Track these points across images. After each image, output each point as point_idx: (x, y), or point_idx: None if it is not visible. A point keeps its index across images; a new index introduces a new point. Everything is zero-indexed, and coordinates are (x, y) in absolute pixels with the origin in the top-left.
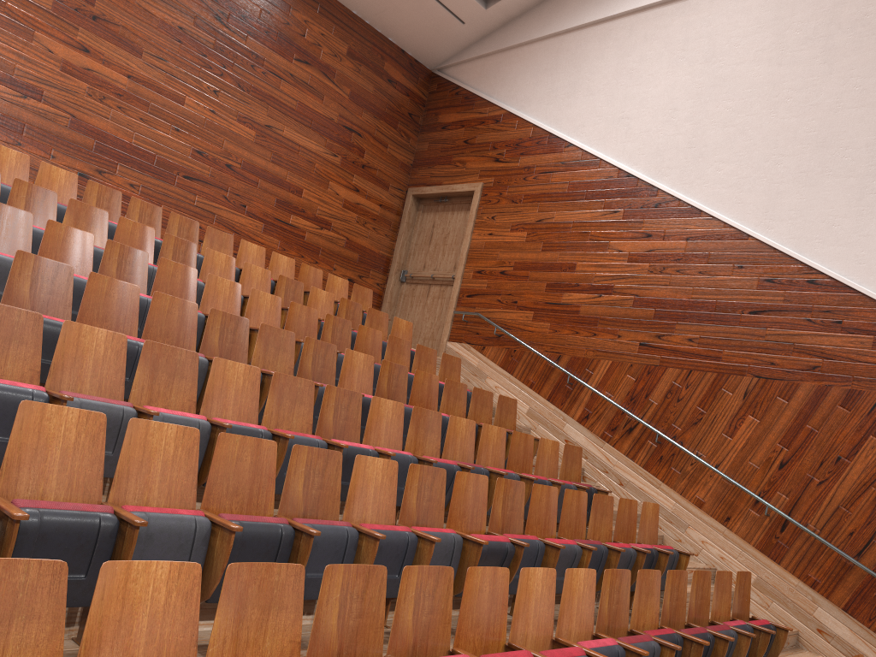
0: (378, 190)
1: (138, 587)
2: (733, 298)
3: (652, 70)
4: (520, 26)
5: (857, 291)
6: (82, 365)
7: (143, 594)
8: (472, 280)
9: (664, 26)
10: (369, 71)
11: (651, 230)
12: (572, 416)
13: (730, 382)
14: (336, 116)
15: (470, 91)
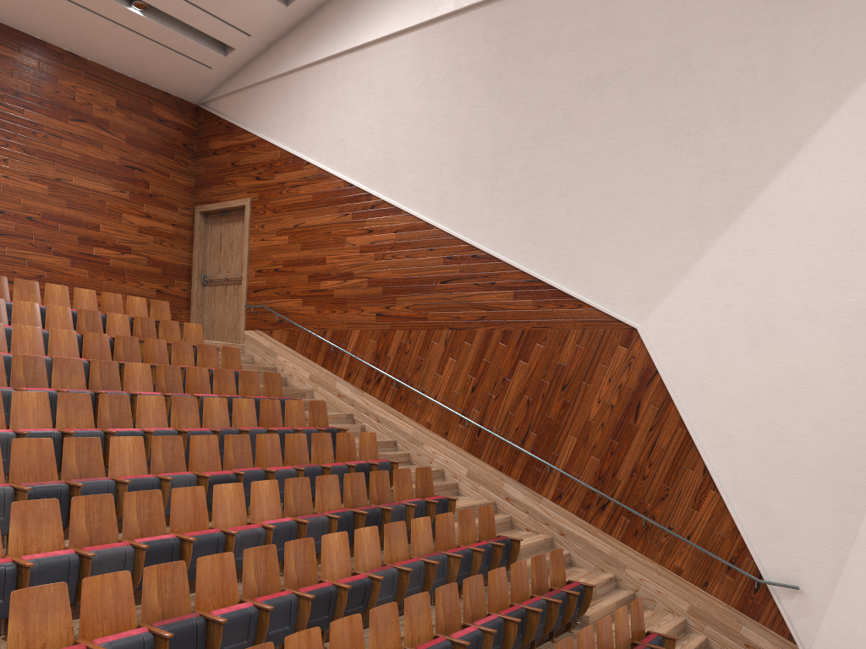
0: (168, 212)
1: None
2: (429, 273)
3: (352, 103)
4: (256, 68)
5: (501, 260)
6: None
7: None
8: (255, 278)
9: (354, 68)
10: (139, 116)
11: (372, 227)
12: (340, 375)
13: (436, 335)
14: (117, 159)
15: (229, 121)
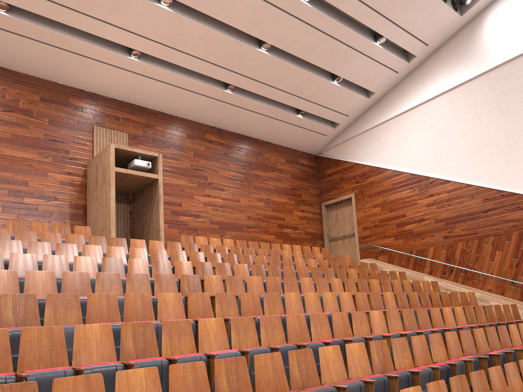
0: (310, 208)
1: (374, 316)
2: (474, 209)
3: (411, 135)
4: (350, 130)
5: (520, 194)
6: (306, 288)
7: (375, 317)
8: (362, 232)
9: (410, 118)
10: (294, 164)
11: (432, 193)
12: (425, 273)
13: (485, 241)
14: (288, 186)
15: (336, 158)
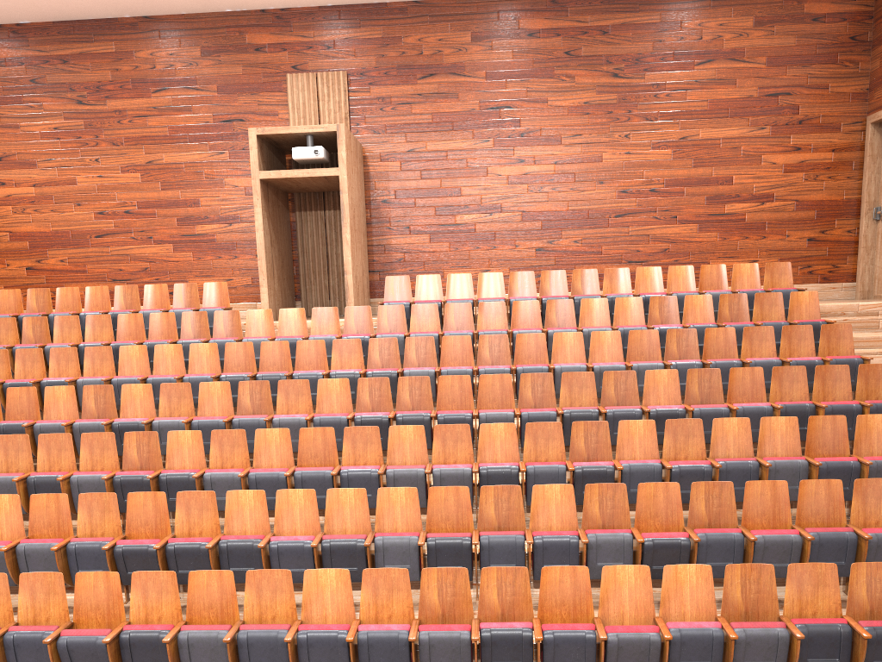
0: (826, 136)
1: (322, 579)
2: None
3: None
4: None
5: None
6: (403, 447)
7: (325, 582)
8: None
9: None
10: (784, 25)
11: None
12: None
13: None
14: (755, 91)
15: None
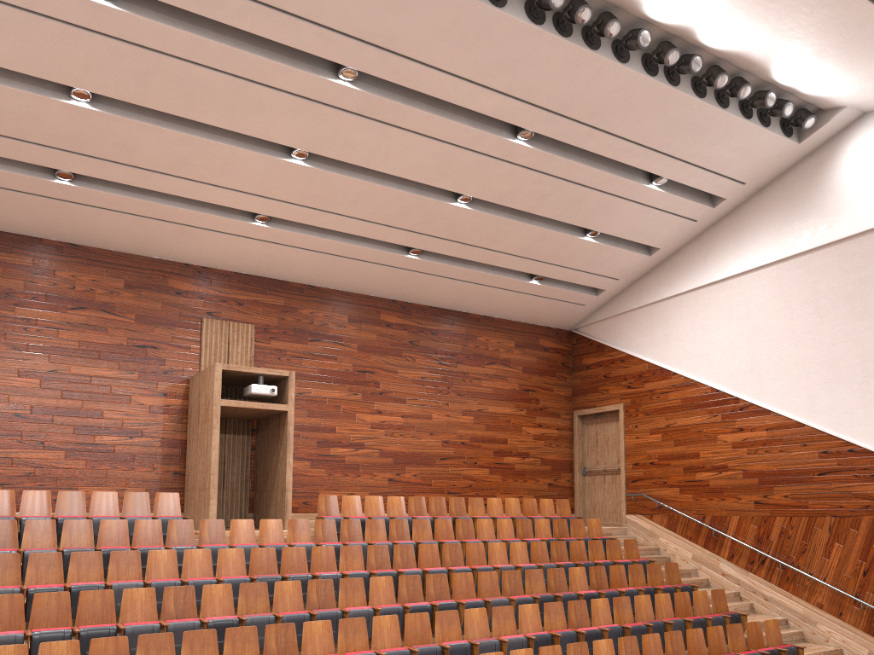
0: (553, 419)
1: None
2: (805, 466)
3: (714, 324)
4: (622, 300)
5: None
6: (473, 625)
7: None
8: (632, 470)
9: (714, 297)
10: (530, 350)
11: (742, 425)
12: (722, 556)
13: (818, 522)
14: (517, 386)
15: (599, 342)
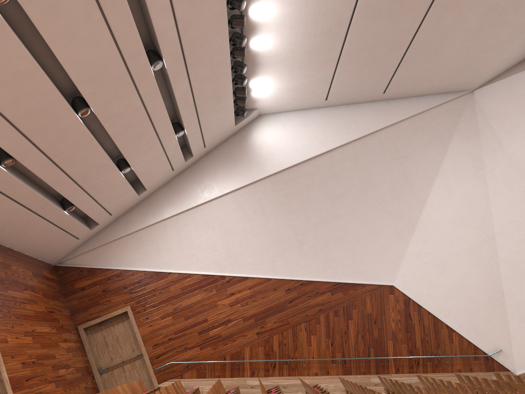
0: (70, 335)
1: None
2: (280, 301)
3: (196, 234)
4: (109, 232)
5: (316, 281)
6: None
7: None
8: (153, 350)
9: (192, 217)
10: (41, 278)
11: (232, 291)
12: (247, 376)
13: (298, 328)
14: (45, 308)
15: (91, 267)
